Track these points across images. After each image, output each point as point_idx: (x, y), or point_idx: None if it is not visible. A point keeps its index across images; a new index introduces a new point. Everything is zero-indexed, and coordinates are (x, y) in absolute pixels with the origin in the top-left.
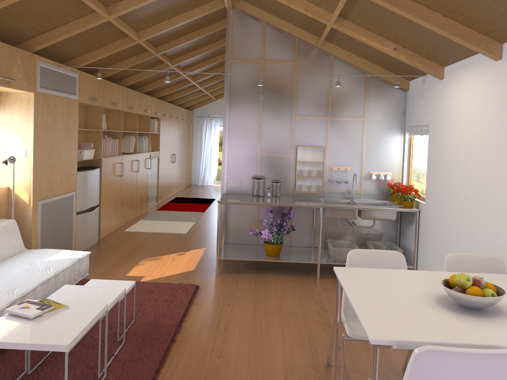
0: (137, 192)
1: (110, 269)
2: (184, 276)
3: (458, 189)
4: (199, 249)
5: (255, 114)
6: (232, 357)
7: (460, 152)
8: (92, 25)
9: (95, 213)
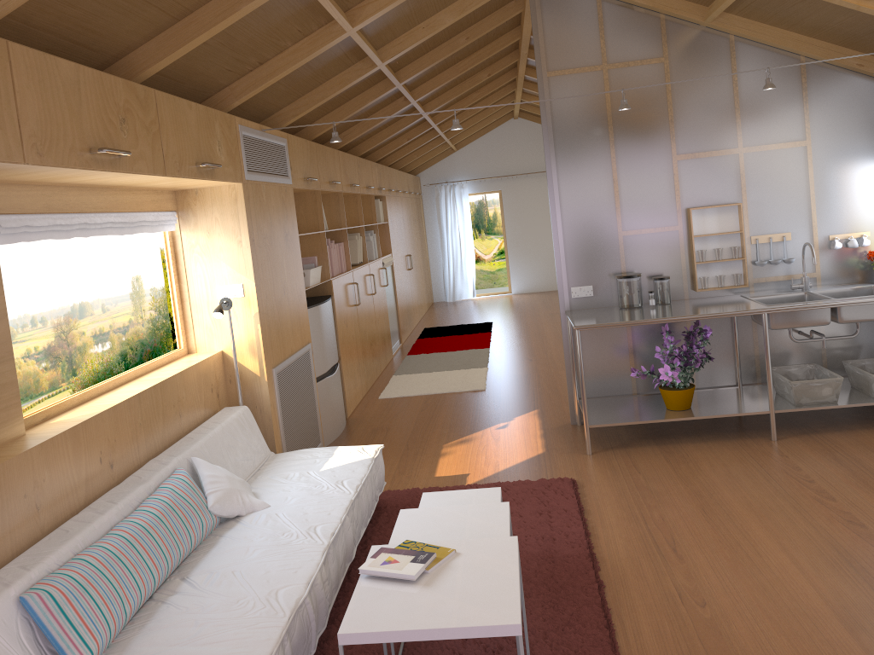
0: (377, 329)
1: (400, 469)
2: (536, 465)
3: None
4: (528, 414)
5: (604, 162)
6: (726, 604)
7: None
8: (324, 49)
9: (338, 374)
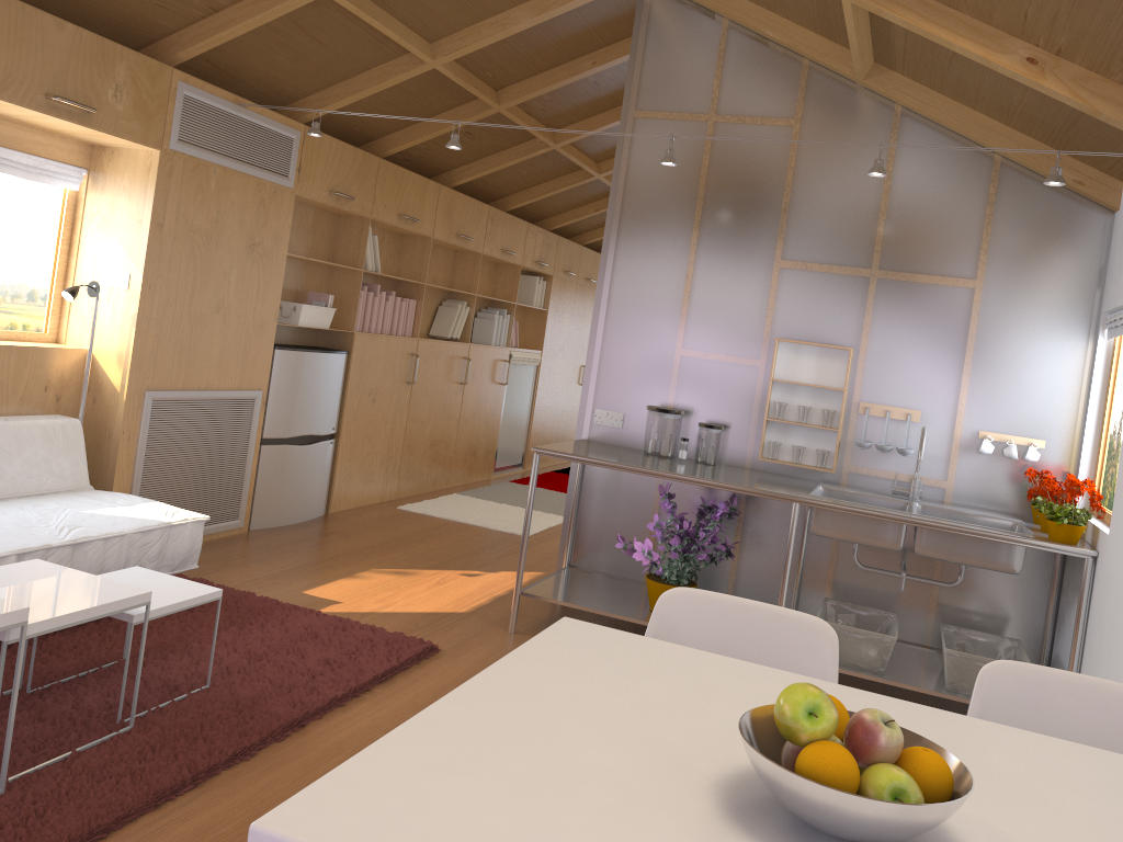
0: (460, 431)
1: (283, 573)
2: (430, 621)
3: None
4: (524, 573)
5: (680, 248)
6: None
7: None
8: (291, 6)
9: (319, 451)
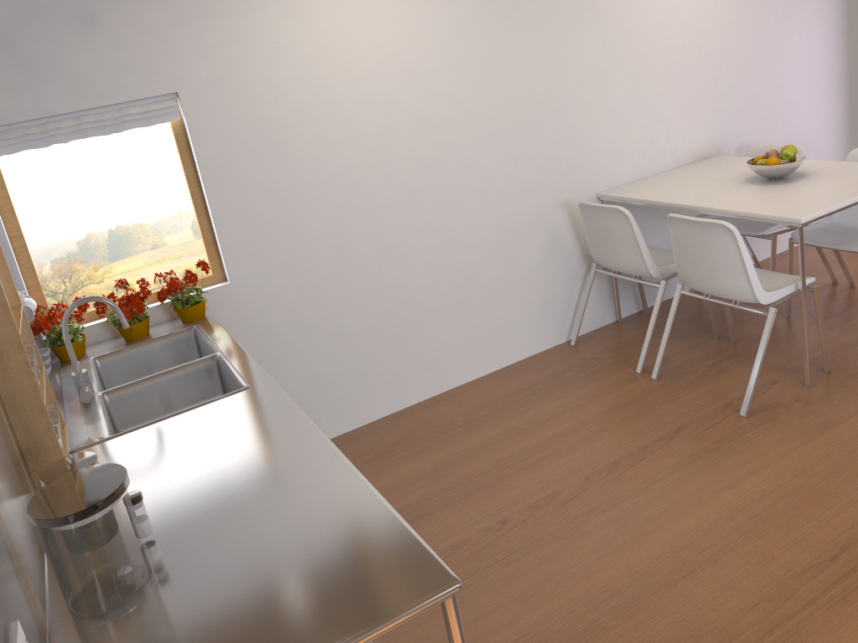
0: None
1: None
2: None
3: (377, 186)
4: None
5: None
6: None
7: (361, 119)
8: None
9: None
